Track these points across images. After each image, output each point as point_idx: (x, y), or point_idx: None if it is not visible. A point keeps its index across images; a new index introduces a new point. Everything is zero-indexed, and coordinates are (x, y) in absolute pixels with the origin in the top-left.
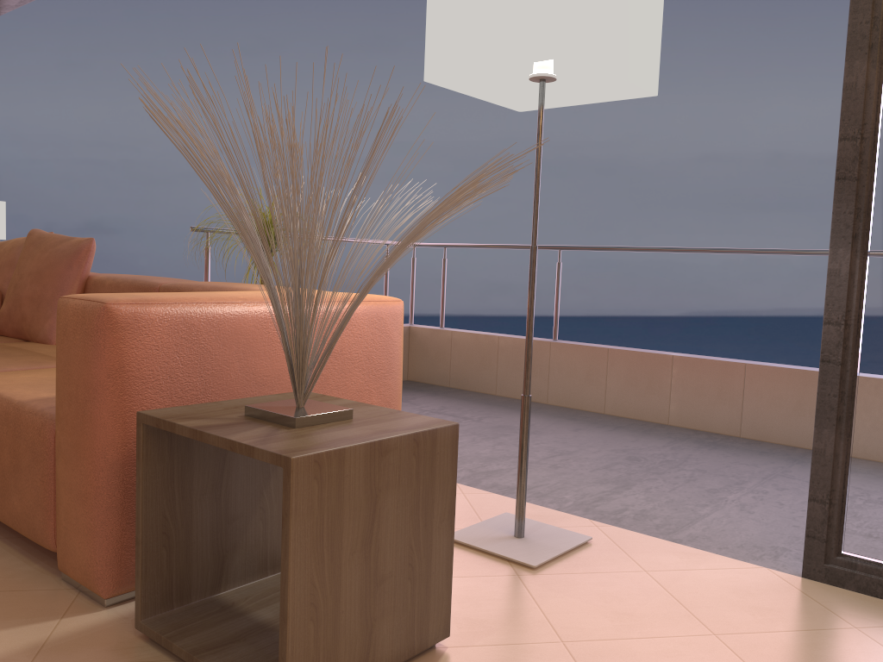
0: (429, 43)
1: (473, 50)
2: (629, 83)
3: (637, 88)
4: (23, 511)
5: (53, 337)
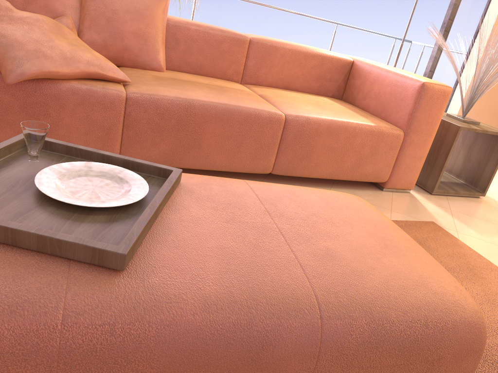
0: None
1: None
2: None
3: None
4: (374, 171)
5: (164, 66)
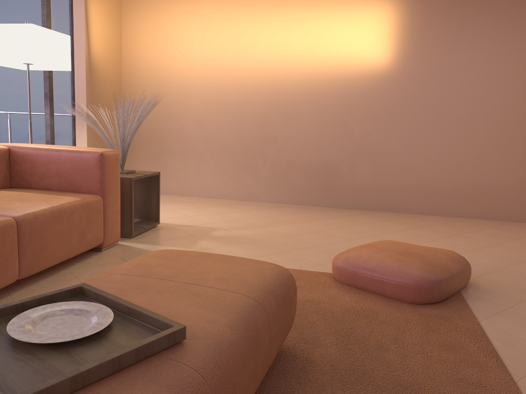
0: (35, 50)
1: (48, 59)
2: (16, 63)
3: (18, 65)
4: (93, 237)
5: None
